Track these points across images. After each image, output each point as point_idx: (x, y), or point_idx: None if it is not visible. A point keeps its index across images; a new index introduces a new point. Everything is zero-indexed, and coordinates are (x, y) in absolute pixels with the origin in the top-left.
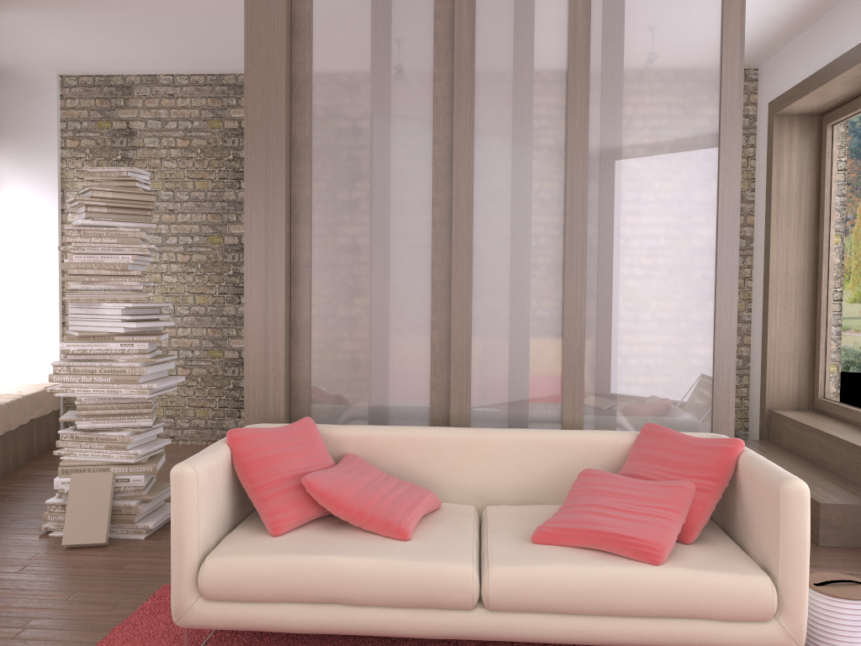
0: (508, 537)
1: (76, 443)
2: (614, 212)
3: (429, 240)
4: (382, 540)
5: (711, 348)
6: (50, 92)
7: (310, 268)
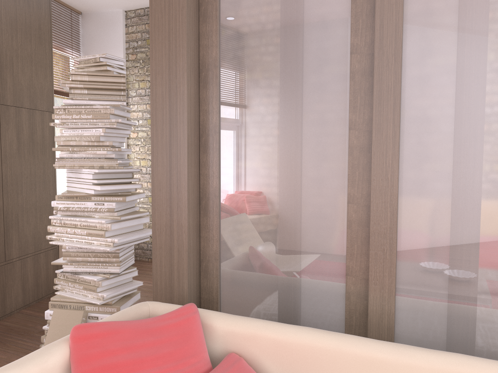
0: None
1: (65, 282)
2: None
3: (346, 97)
4: None
5: None
6: (118, 23)
7: (218, 134)
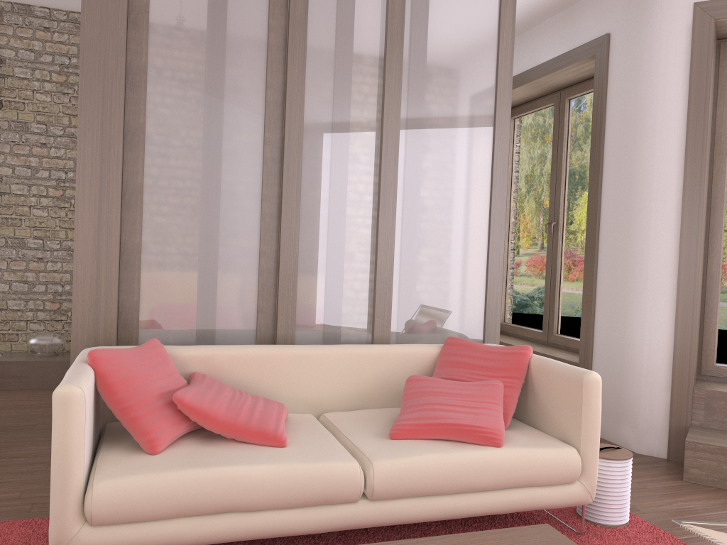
0: (366, 437)
1: None
2: (418, 163)
3: (260, 176)
4: (262, 448)
5: (485, 278)
6: None
7: (143, 194)
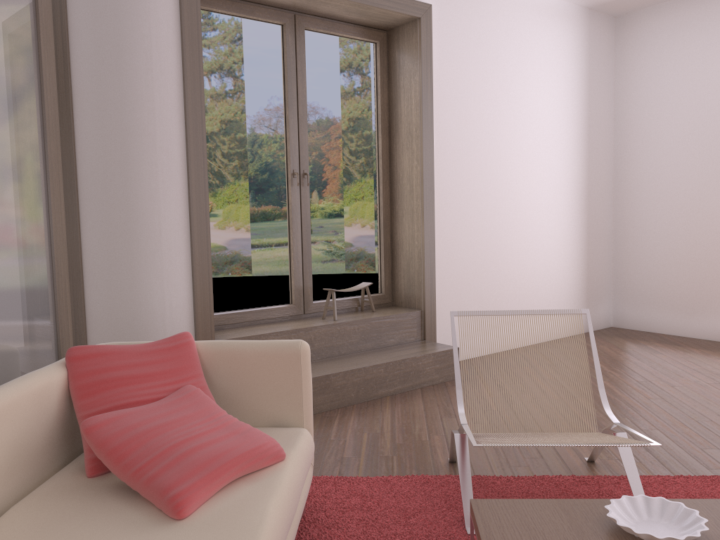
0: (146, 538)
1: None
2: None
3: None
4: None
5: (50, 254)
6: None
7: None
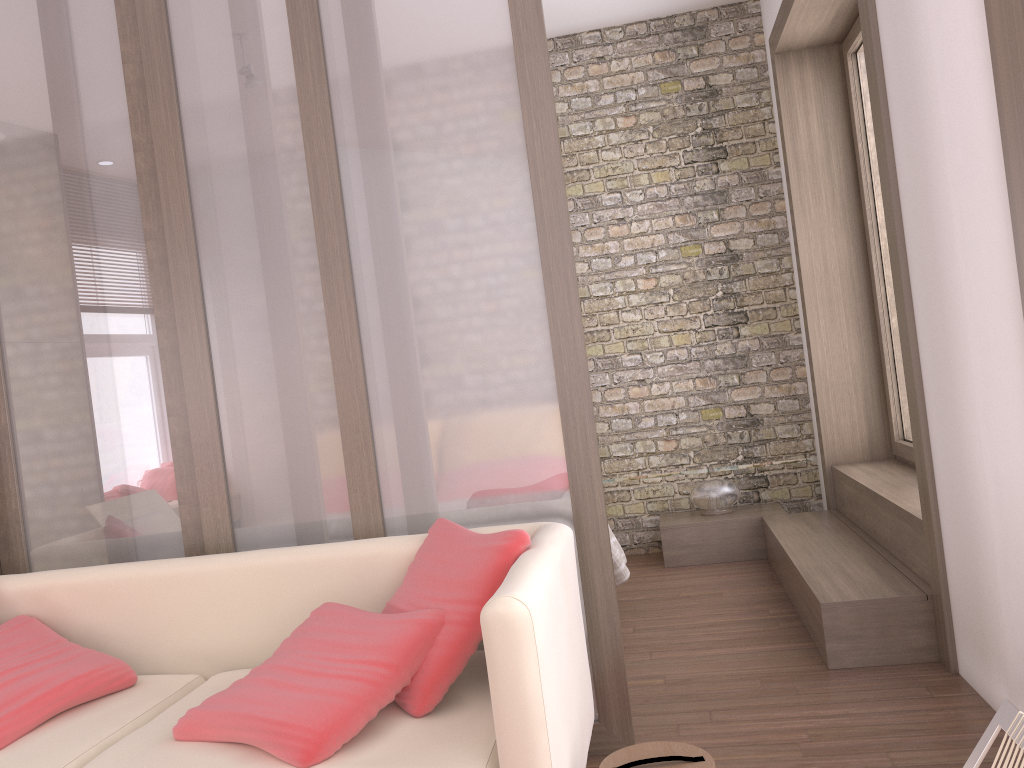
0: (155, 732)
1: None
2: (382, 207)
3: (149, 291)
4: None
5: (554, 390)
6: None
7: None
